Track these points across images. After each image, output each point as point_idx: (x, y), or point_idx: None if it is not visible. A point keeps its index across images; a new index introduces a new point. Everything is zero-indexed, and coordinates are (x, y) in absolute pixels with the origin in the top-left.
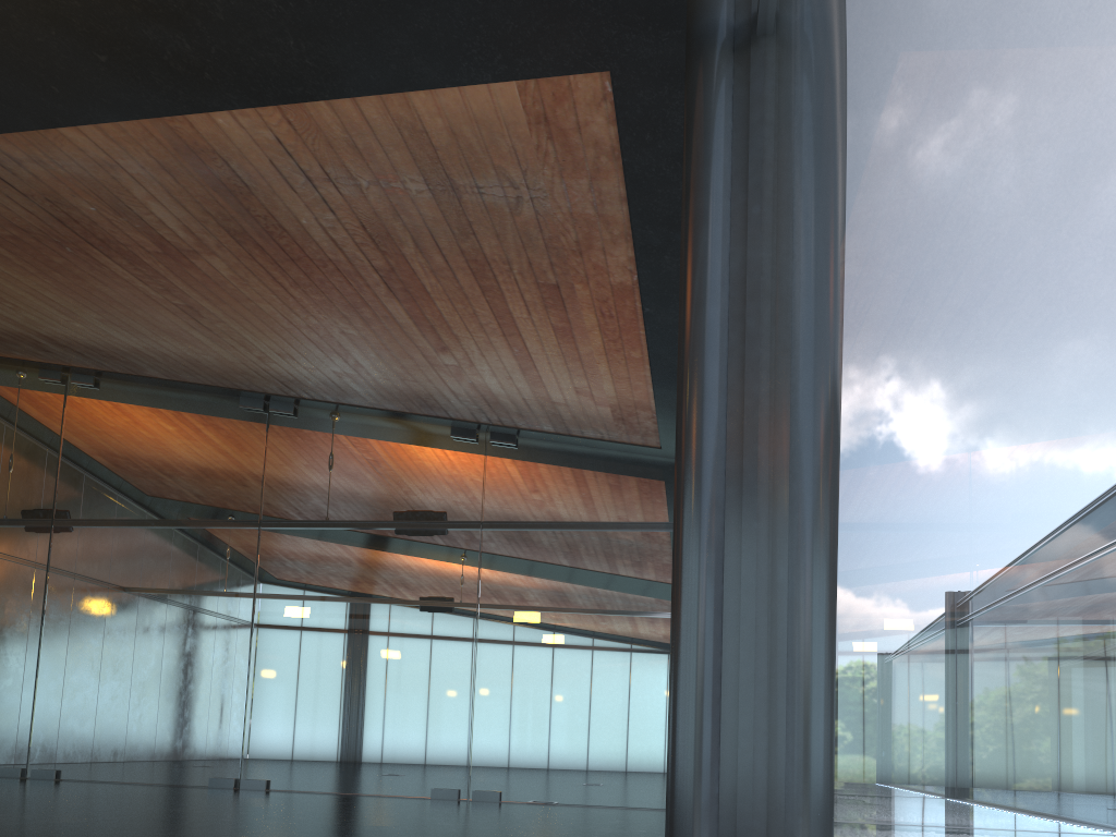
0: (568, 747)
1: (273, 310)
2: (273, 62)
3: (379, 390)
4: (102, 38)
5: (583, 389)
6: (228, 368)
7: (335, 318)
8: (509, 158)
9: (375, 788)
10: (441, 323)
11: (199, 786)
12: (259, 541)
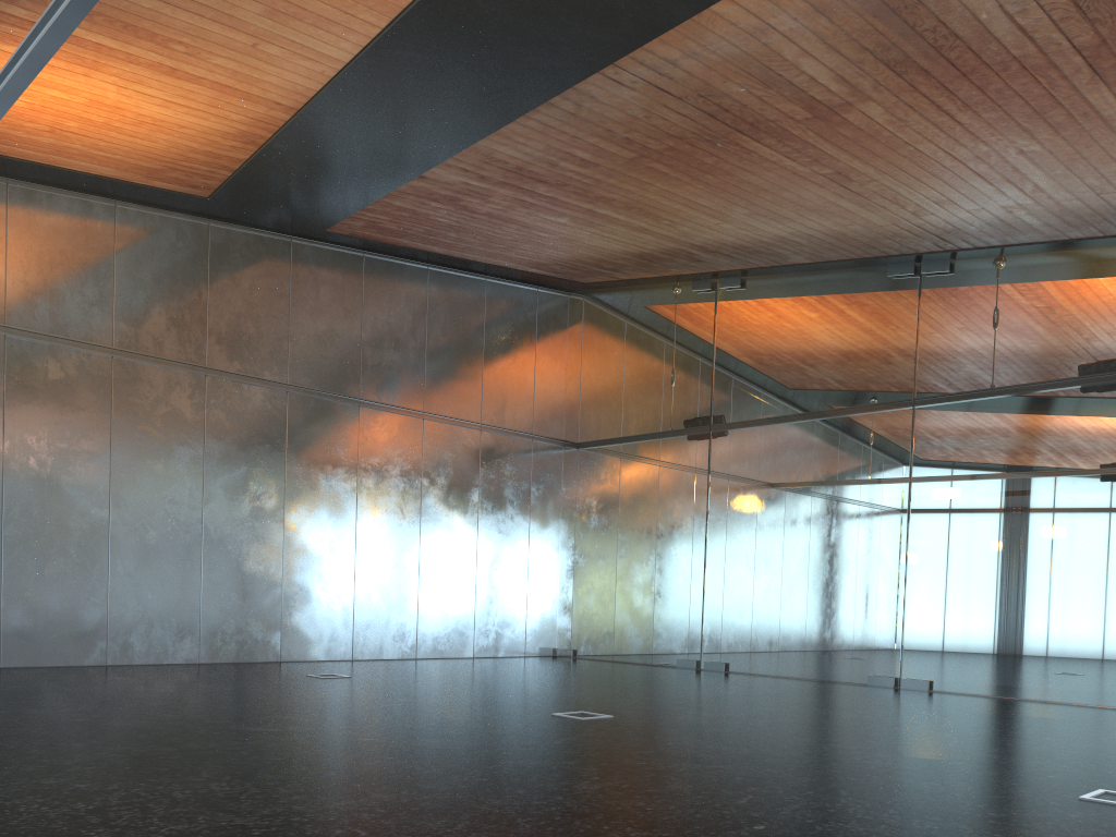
0: None
1: (933, 148)
2: None
3: (1063, 216)
4: None
5: None
6: (876, 235)
7: (1012, 137)
8: None
9: (1059, 695)
10: None
11: (858, 683)
12: (913, 422)
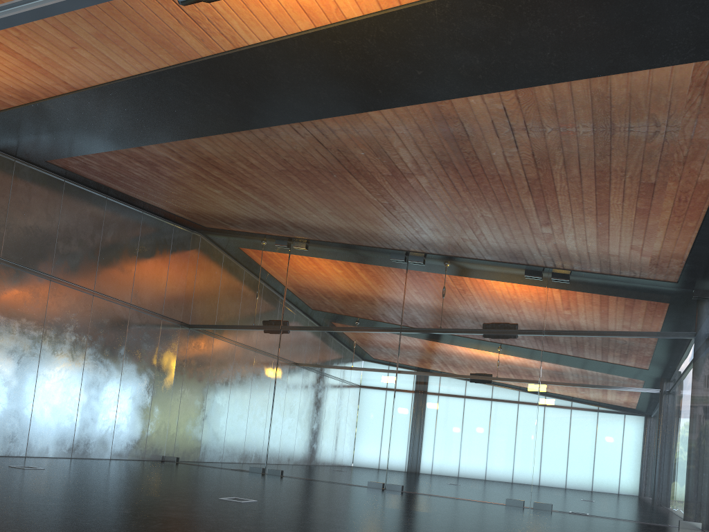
0: (599, 479)
1: (442, 204)
2: (528, 65)
3: (486, 248)
4: (426, 62)
5: (637, 246)
6: (392, 237)
7: (481, 208)
8: (663, 108)
9: (469, 495)
10: (554, 208)
11: (362, 485)
12: (400, 340)
